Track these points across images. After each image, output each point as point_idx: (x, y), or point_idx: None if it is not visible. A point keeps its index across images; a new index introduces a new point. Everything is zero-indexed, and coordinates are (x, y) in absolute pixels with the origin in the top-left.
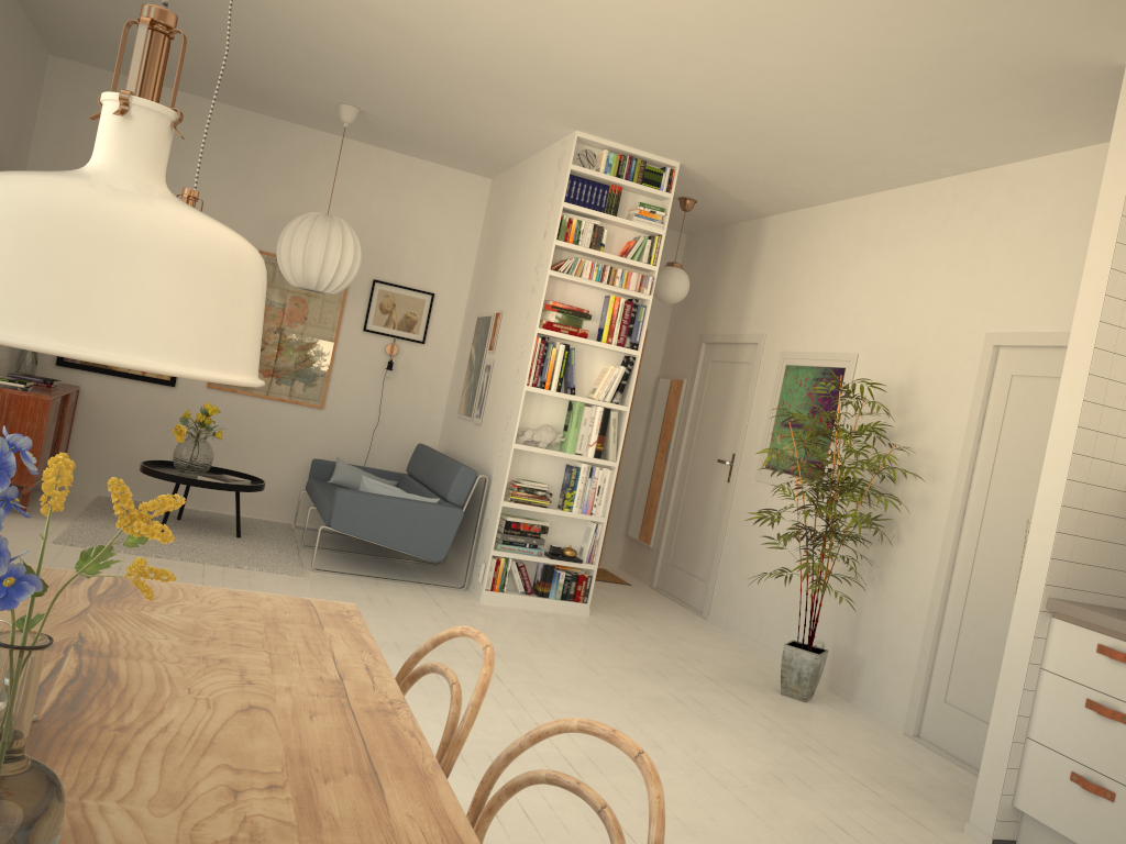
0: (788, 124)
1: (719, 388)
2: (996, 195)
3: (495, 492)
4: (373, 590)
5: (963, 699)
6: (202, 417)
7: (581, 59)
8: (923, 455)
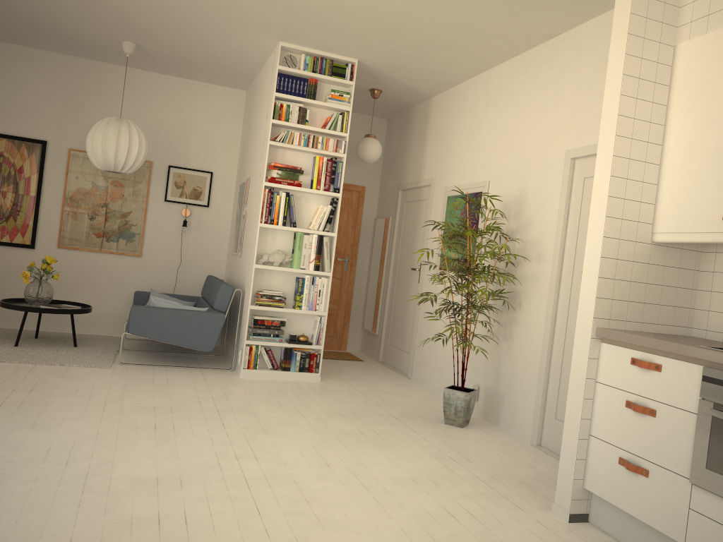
0: (414, 15)
1: (411, 220)
2: (567, 51)
3: (246, 300)
4: (159, 374)
5: None
6: (45, 265)
7: None
8: (532, 244)
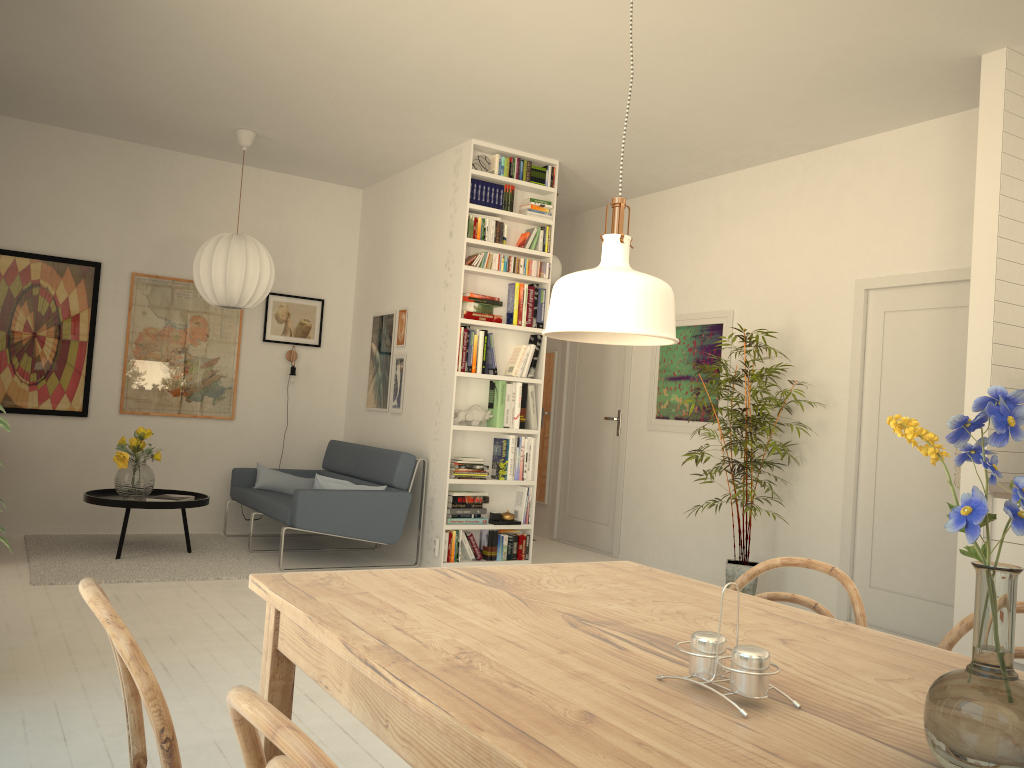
0: (676, 120)
1: (593, 355)
2: (844, 167)
3: (437, 472)
4: None
5: (887, 581)
6: (136, 441)
7: (509, 74)
8: (813, 387)
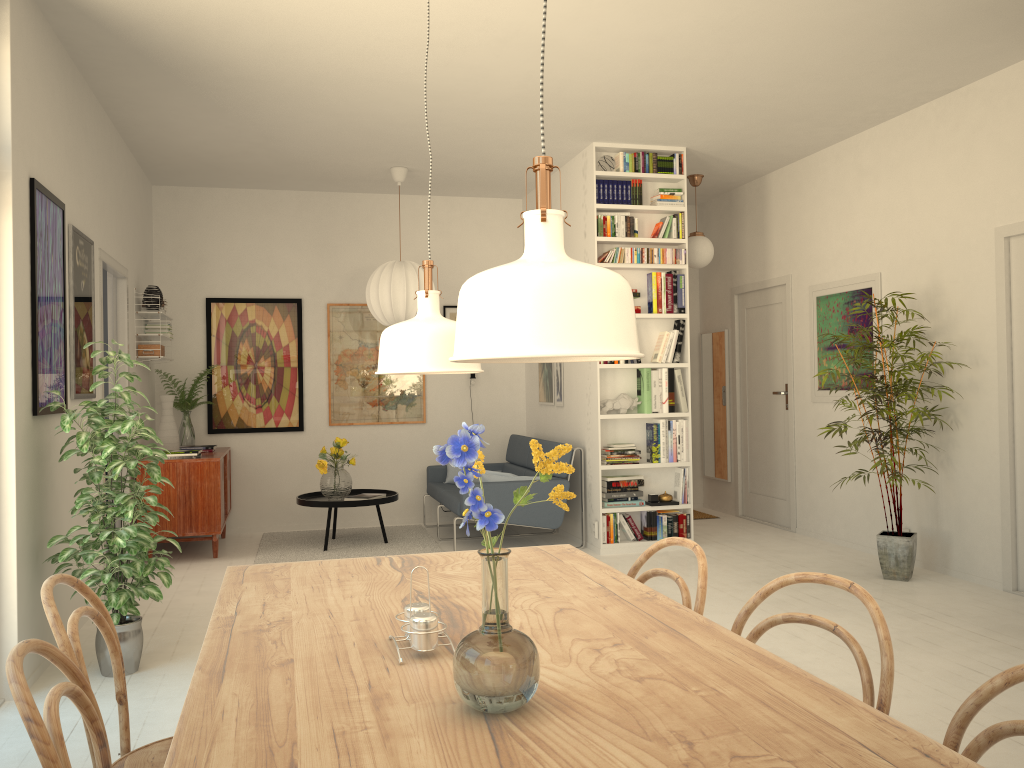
0: (778, 93)
1: (759, 330)
2: (975, 108)
3: (591, 460)
4: None
5: None
6: (335, 449)
7: (593, 84)
8: (962, 346)
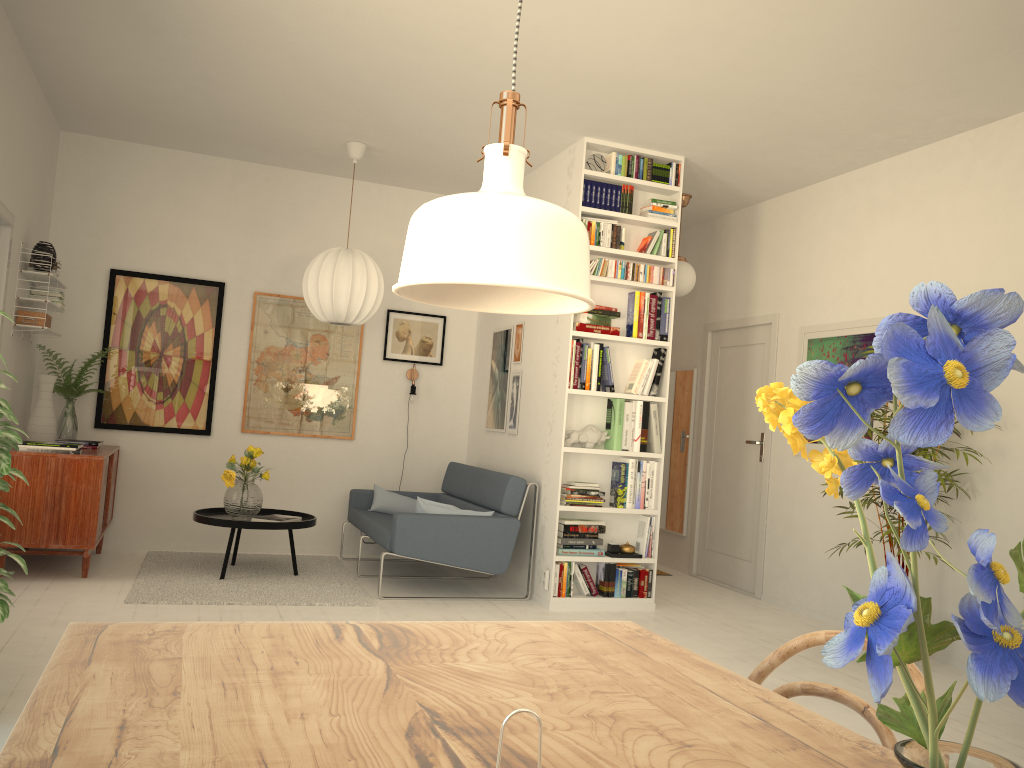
0: (809, 98)
1: (734, 372)
2: (1023, 140)
3: (548, 498)
4: (445, 611)
5: None
6: (247, 460)
7: (607, 56)
8: None
